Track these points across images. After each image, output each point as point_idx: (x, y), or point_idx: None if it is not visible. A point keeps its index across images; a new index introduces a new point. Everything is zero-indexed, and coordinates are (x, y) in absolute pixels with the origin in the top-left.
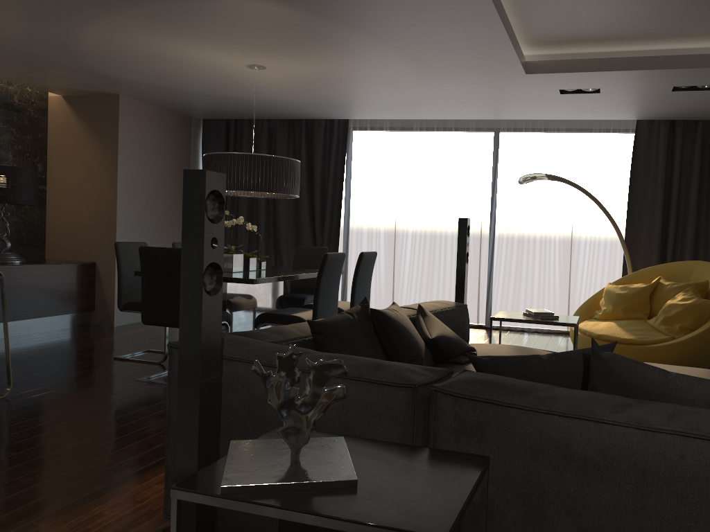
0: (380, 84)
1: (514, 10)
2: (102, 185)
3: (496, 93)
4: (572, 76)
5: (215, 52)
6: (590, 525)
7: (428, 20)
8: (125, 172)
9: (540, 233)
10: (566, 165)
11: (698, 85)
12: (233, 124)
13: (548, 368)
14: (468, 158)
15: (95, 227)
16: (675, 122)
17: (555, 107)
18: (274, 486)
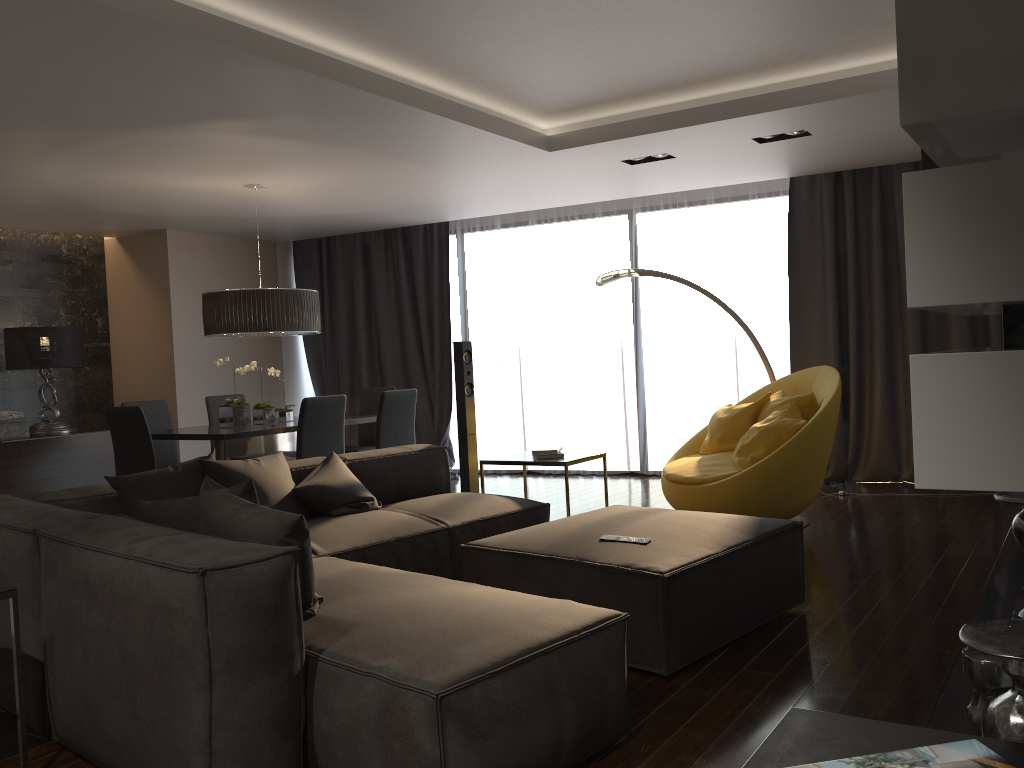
0: (410, 183)
1: (464, 89)
2: (159, 336)
3: (556, 175)
4: (607, 146)
5: (195, 179)
6: (88, 647)
7: (347, 121)
8: (182, 318)
9: (696, 342)
10: (721, 247)
11: (779, 133)
12: (324, 243)
13: (184, 509)
14: (596, 253)
15: (156, 385)
16: (842, 173)
17: (655, 179)
18: None
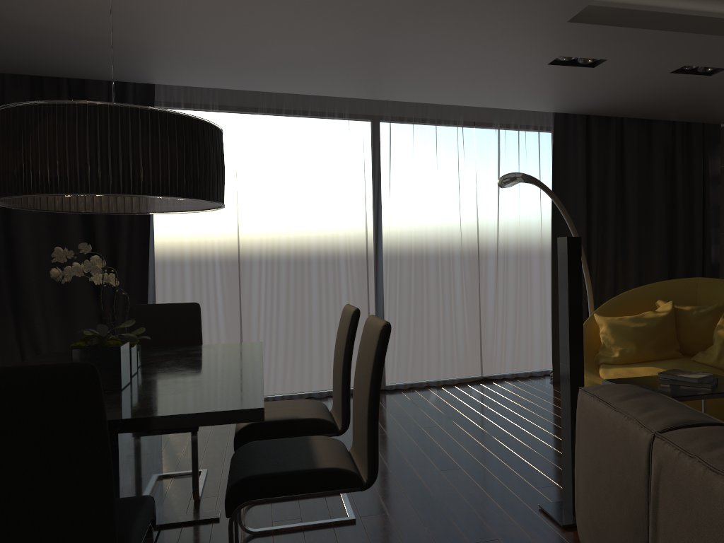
0: (321, 12)
1: None
2: None
3: (469, 54)
4: (613, 34)
5: None
6: None
7: None
8: None
9: (440, 255)
10: (466, 167)
11: (709, 66)
12: None
13: None
14: (344, 155)
15: None
16: (590, 118)
17: (503, 87)
18: None
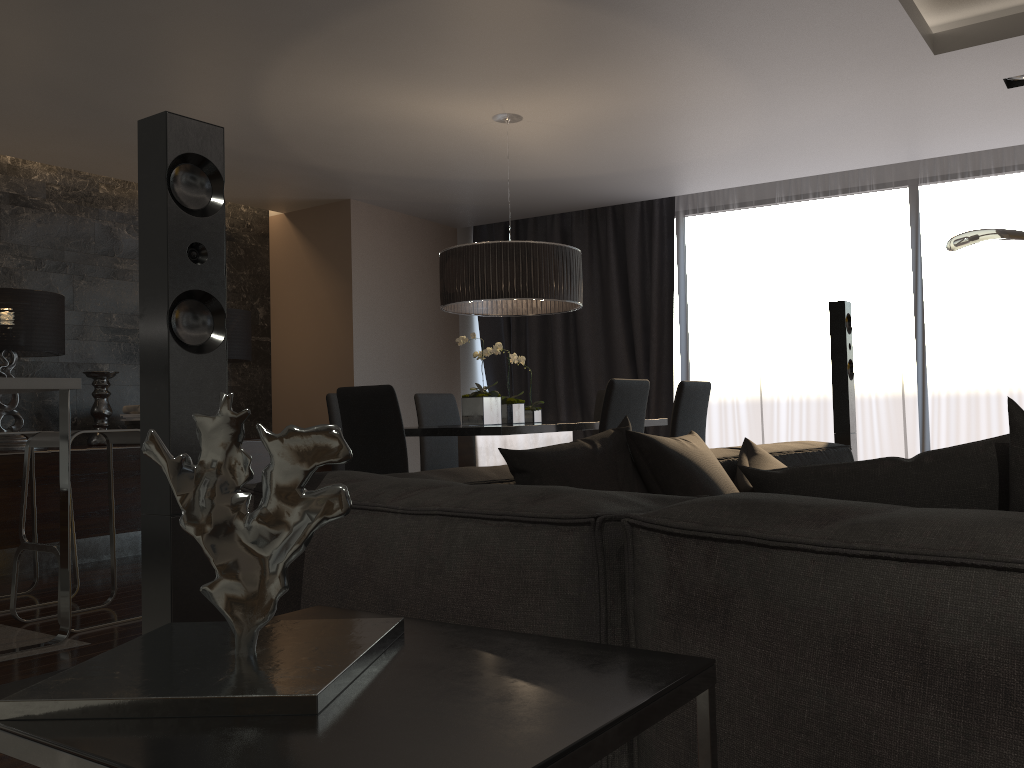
0: (698, 119)
1: None
2: (334, 328)
3: (892, 107)
4: (1020, 44)
5: (442, 101)
6: None
7: None
8: (363, 307)
9: (1006, 342)
10: None
11: None
12: (513, 229)
13: (913, 481)
14: (868, 233)
15: (328, 387)
16: None
17: (1005, 120)
18: (120, 706)
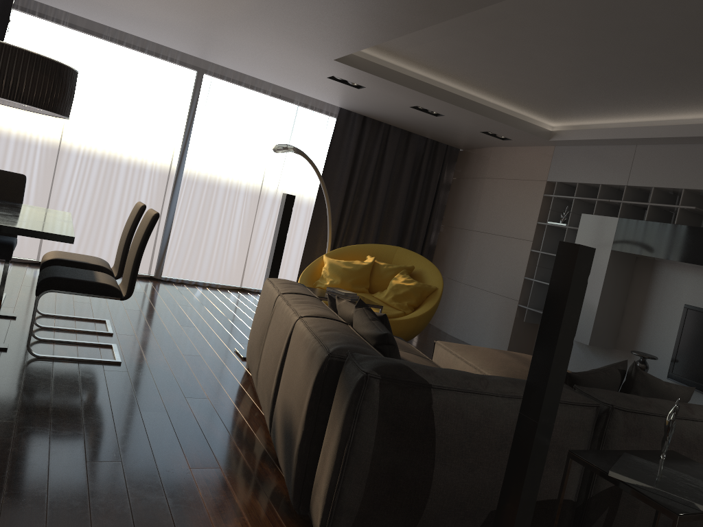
0: (166, 3)
1: None
2: None
3: (271, 56)
4: (365, 75)
5: None
6: None
7: (349, 7)
8: None
9: (229, 189)
10: (265, 128)
11: (433, 111)
12: None
13: (609, 381)
14: (168, 92)
15: None
16: (367, 118)
17: (299, 81)
18: None
